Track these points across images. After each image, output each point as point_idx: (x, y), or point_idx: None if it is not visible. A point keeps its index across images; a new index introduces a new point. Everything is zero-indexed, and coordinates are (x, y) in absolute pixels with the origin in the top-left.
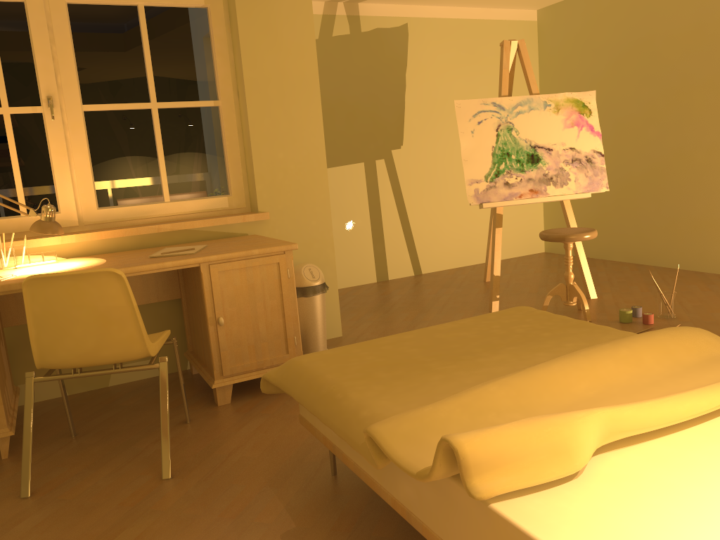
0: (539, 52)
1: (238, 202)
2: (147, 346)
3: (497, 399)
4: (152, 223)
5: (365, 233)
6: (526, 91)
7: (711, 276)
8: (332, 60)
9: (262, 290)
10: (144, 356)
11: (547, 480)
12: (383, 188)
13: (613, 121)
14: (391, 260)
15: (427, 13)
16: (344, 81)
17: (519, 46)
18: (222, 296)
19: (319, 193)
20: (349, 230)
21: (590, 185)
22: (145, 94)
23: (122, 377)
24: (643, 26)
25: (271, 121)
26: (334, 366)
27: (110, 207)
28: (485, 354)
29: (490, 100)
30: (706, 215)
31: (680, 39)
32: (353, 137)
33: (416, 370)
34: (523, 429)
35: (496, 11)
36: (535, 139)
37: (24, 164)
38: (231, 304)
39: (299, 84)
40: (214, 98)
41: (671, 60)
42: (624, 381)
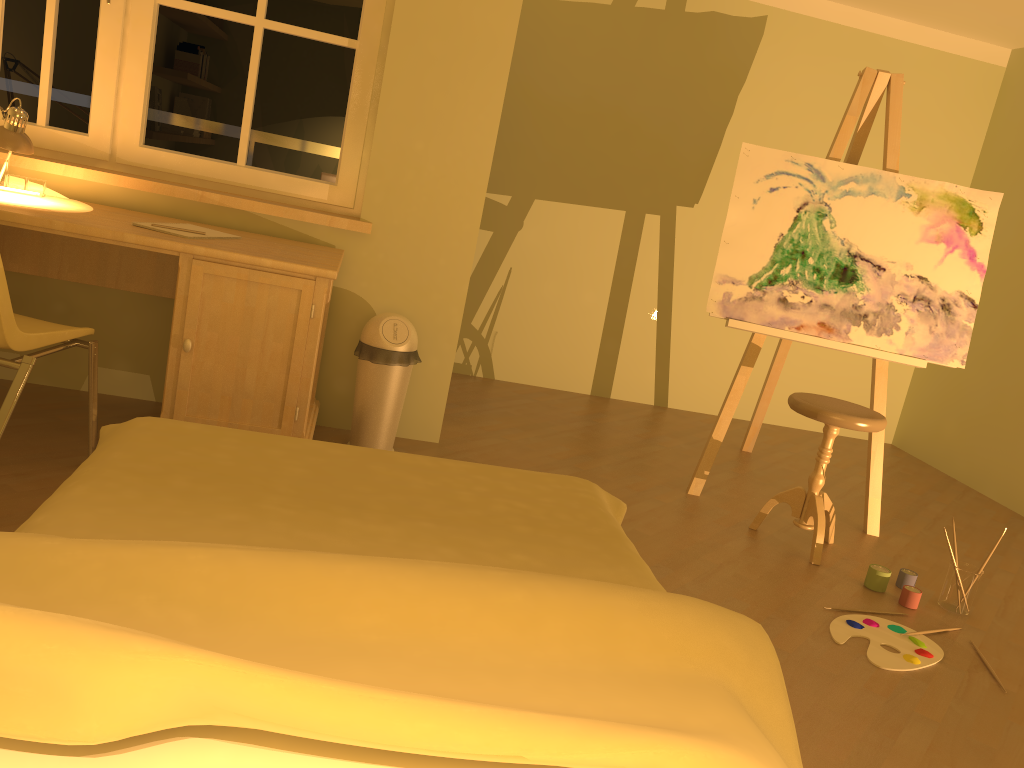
0: (992, 120)
1: (342, 198)
2: (4, 333)
3: (185, 576)
4: (212, 189)
5: (595, 317)
6: (946, 179)
7: None
8: (622, 43)
9: (265, 322)
10: (2, 346)
11: (4, 734)
12: (645, 260)
13: None
14: (624, 371)
15: (807, 7)
16: (632, 79)
17: (890, 84)
18: (201, 310)
19: (464, 221)
20: (571, 304)
21: (933, 348)
22: (252, 3)
23: (102, 385)
24: None
25: (418, 91)
26: (155, 446)
27: (158, 148)
28: (374, 516)
29: (805, 158)
30: None
31: None
32: (620, 168)
33: (236, 495)
34: (11, 626)
35: (934, 34)
36: (860, 244)
37: (60, 56)
38: (212, 326)
39: (479, 45)
40: (351, 36)
41: None
42: (462, 645)
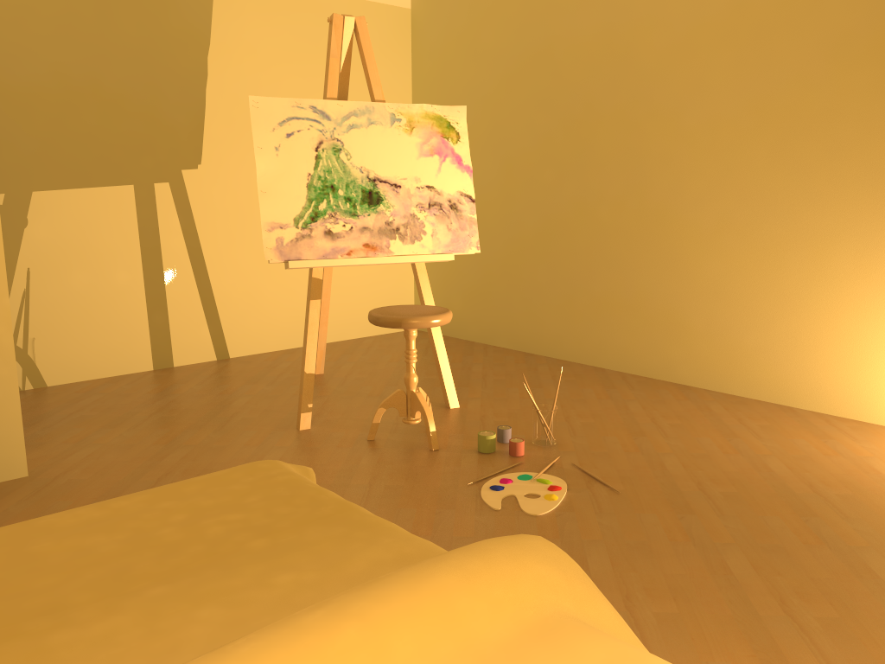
0: (413, 53)
1: None
2: None
3: None
4: None
5: (135, 294)
6: None
7: (614, 375)
8: (78, 18)
9: None
10: None
11: None
12: (167, 227)
13: (502, 157)
14: (180, 337)
15: None
16: (100, 53)
17: (357, 26)
18: None
19: None
20: (107, 289)
21: (455, 242)
22: None
23: None
24: (540, 29)
25: None
26: None
27: None
28: (88, 612)
29: (308, 102)
30: (610, 292)
31: (585, 51)
32: (115, 144)
33: None
34: None
35: None
36: (376, 169)
37: None
38: None
39: None
40: None
41: (573, 78)
42: None
